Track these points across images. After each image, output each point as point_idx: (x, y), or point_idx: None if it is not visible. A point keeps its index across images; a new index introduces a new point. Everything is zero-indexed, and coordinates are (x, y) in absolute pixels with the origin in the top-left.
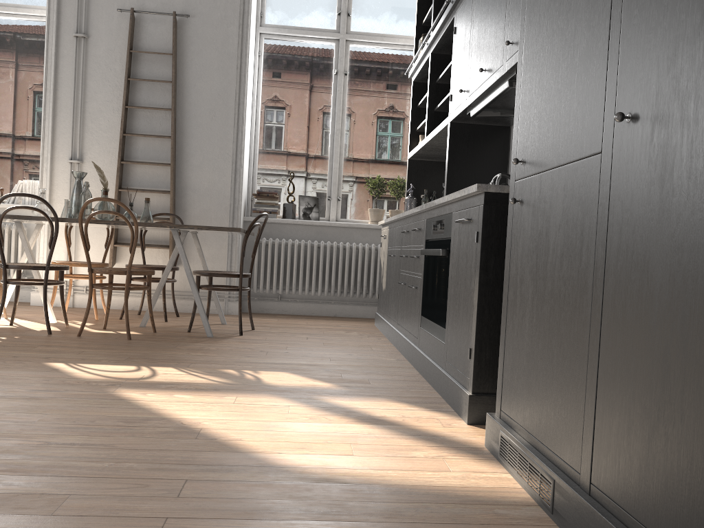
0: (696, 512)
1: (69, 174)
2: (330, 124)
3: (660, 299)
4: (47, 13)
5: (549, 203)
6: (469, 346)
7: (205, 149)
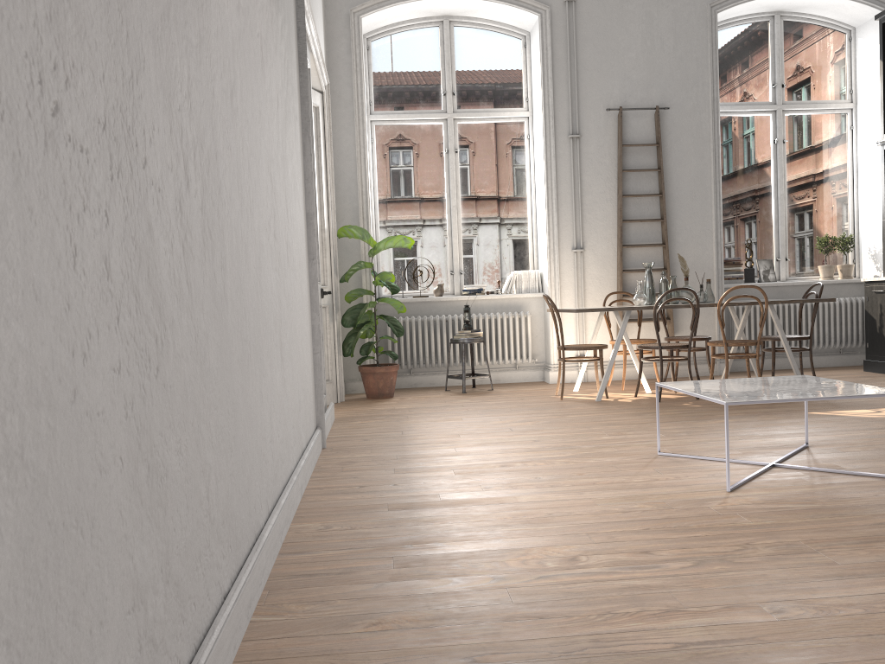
0: None
1: (575, 262)
2: (772, 190)
3: None
4: (543, 119)
5: None
6: None
7: (688, 227)
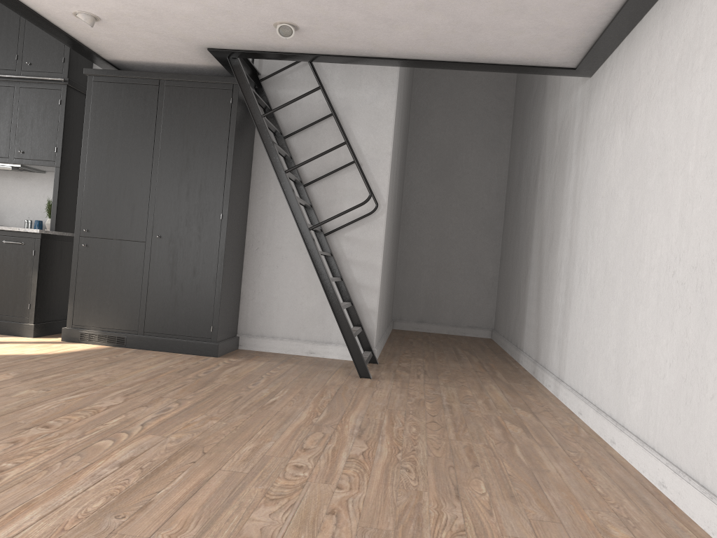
0: (186, 325)
1: None
2: None
3: (173, 282)
4: None
5: (112, 250)
6: (28, 303)
7: None
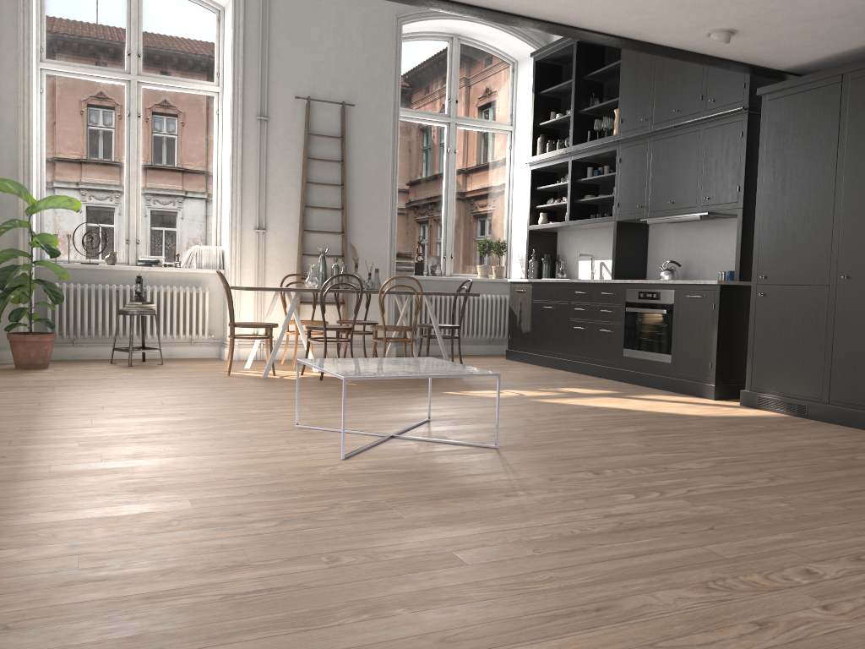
0: None
1: (256, 242)
2: (443, 193)
3: (864, 337)
4: (232, 96)
5: (790, 299)
6: (709, 361)
7: (366, 219)
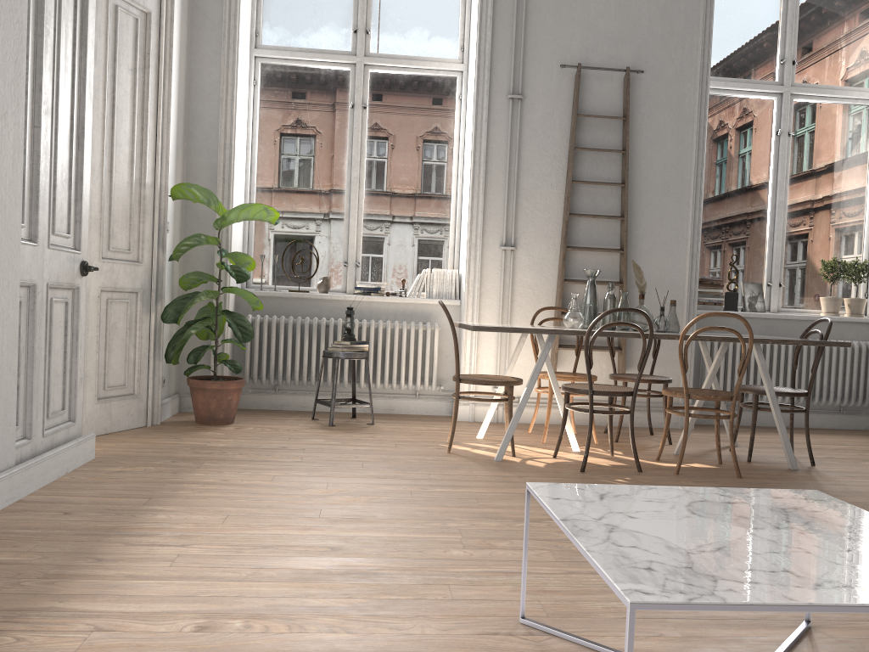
0: None
1: (502, 263)
2: (769, 194)
3: None
4: (476, 70)
5: None
6: None
7: (656, 231)
